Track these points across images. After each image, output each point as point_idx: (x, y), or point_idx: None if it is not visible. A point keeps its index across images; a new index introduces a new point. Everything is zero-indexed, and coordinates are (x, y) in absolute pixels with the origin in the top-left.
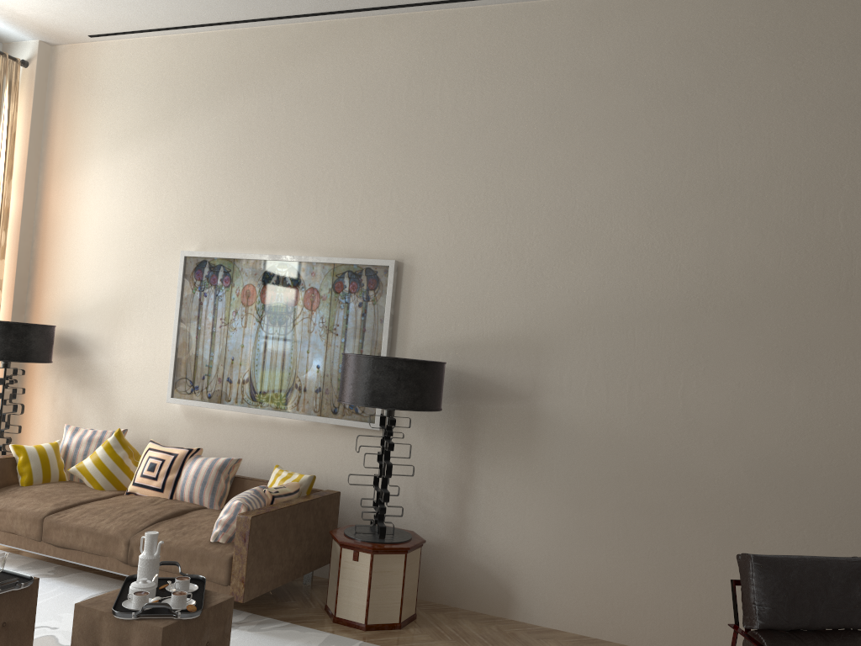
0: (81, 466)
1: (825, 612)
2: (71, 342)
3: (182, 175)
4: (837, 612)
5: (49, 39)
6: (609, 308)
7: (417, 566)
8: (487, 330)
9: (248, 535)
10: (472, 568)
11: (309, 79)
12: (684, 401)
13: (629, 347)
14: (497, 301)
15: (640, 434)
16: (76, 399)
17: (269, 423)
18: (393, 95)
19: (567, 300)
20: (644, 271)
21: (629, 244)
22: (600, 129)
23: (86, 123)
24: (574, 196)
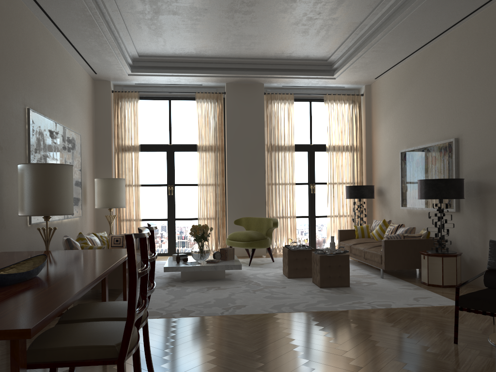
0: (372, 232)
1: None
2: (381, 191)
3: (400, 121)
4: None
5: (366, 84)
6: None
7: (454, 264)
8: (486, 161)
9: (384, 246)
10: None
11: (428, 71)
12: None
13: None
14: (488, 147)
15: None
16: (383, 211)
17: (428, 213)
18: (451, 67)
19: None
20: None
21: None
22: None
23: (378, 110)
24: None
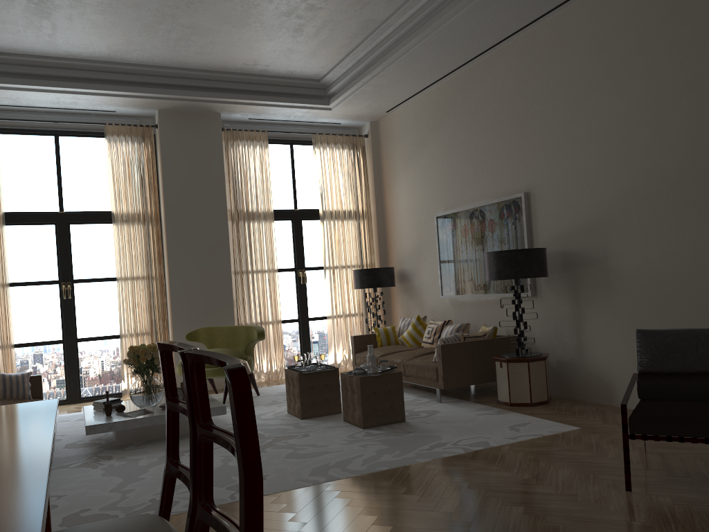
0: (402, 336)
1: (693, 362)
2: (404, 275)
3: (431, 172)
4: (704, 362)
5: (372, 119)
6: (637, 191)
7: (543, 371)
8: (575, 222)
9: (441, 354)
10: (589, 375)
11: (474, 98)
12: (691, 243)
13: (652, 214)
14: (578, 203)
15: (667, 272)
16: (410, 304)
17: (485, 302)
18: (511, 93)
19: (613, 192)
20: (653, 160)
21: (642, 144)
22: (615, 74)
23: (393, 157)
24: (608, 122)
